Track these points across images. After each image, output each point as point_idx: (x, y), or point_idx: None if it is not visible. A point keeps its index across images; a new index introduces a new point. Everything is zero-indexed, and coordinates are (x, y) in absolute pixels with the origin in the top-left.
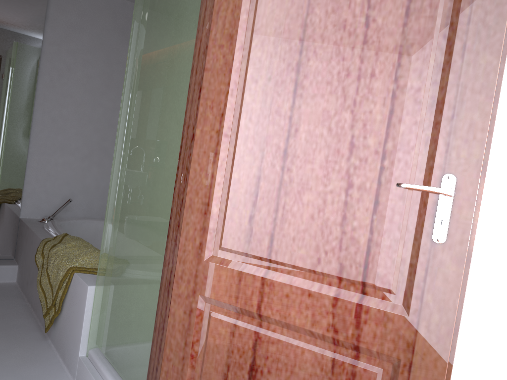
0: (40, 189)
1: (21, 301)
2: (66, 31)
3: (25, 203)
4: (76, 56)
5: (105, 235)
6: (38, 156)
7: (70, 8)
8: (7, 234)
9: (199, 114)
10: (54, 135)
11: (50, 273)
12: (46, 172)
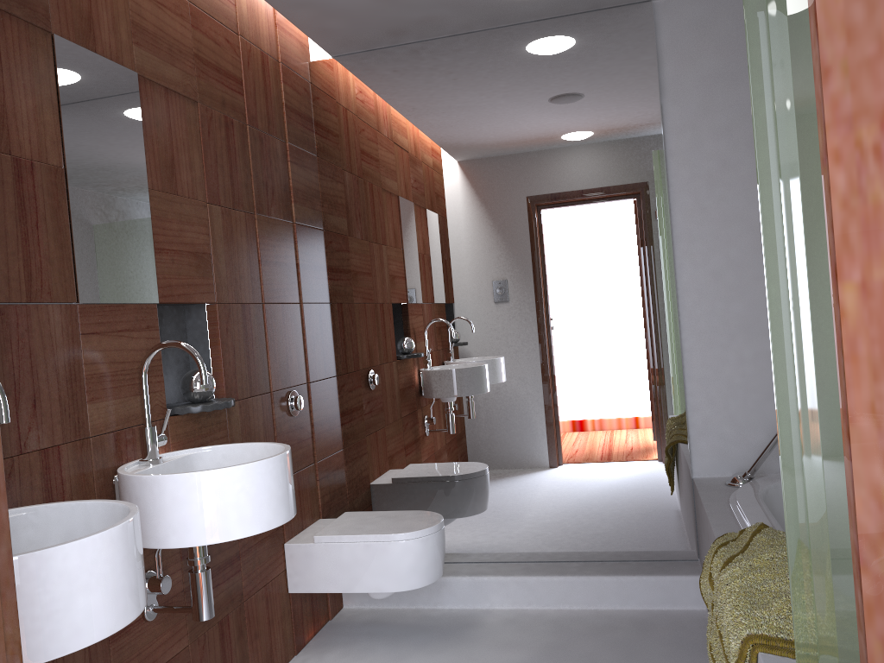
0: (719, 417)
1: (707, 662)
2: (702, 96)
3: (697, 449)
4: (732, 136)
5: (796, 574)
6: (702, 352)
7: (700, 49)
8: (675, 511)
9: (835, 208)
10: (723, 305)
11: (723, 631)
12: (723, 381)
